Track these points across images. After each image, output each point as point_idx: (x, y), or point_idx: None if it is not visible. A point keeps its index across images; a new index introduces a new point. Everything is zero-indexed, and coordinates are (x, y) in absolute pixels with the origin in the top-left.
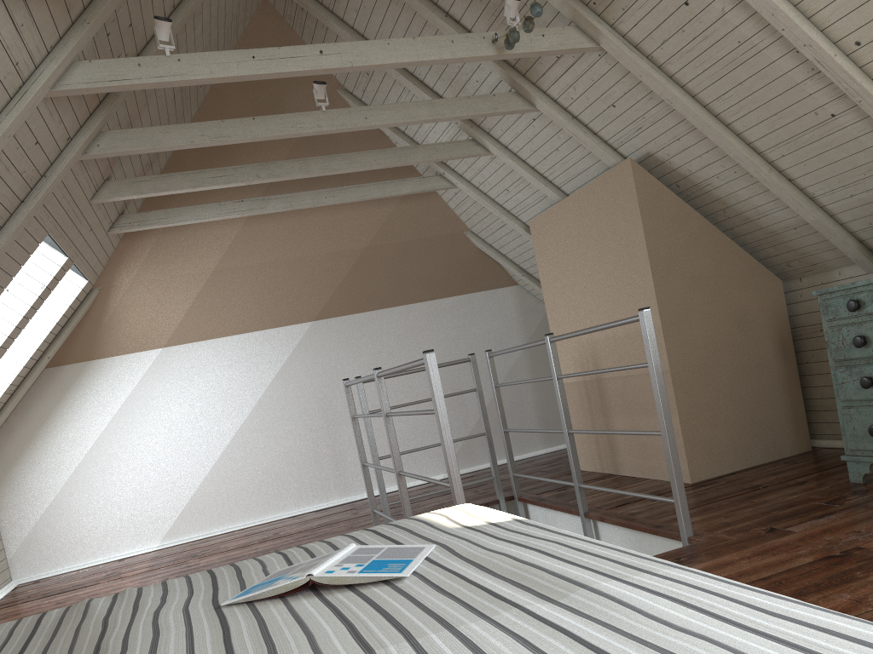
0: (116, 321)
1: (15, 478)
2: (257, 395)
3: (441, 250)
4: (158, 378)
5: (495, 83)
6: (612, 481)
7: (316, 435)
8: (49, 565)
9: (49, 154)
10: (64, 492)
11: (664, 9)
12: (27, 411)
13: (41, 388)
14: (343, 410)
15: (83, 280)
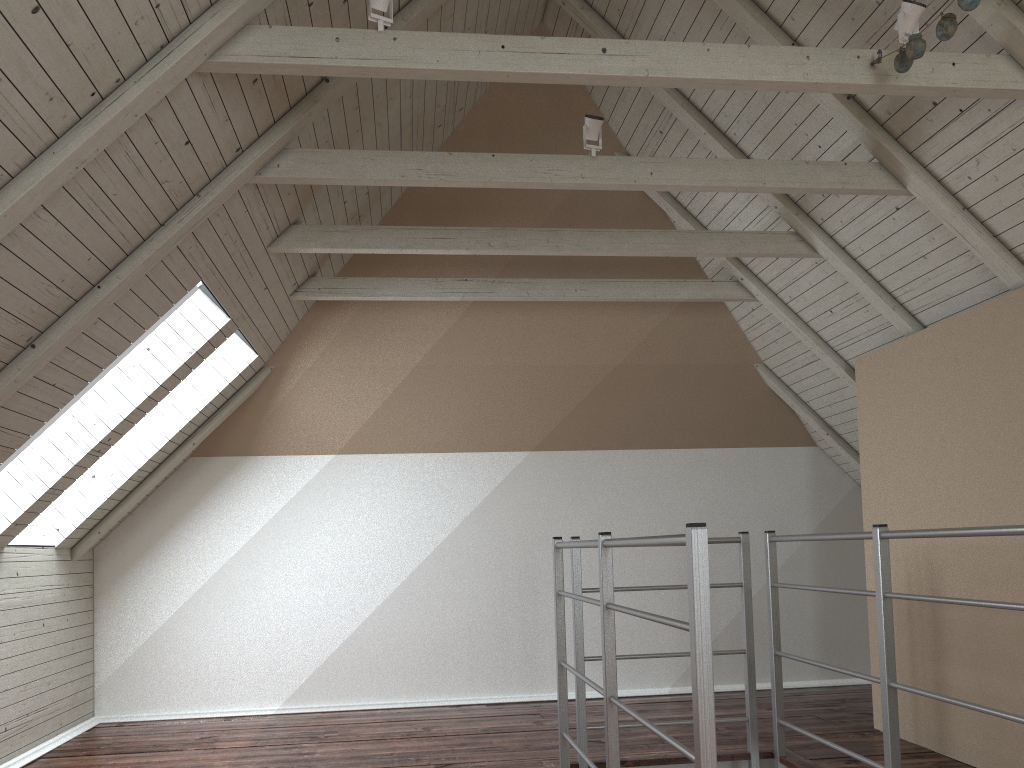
0: (285, 412)
1: (126, 586)
2: (441, 535)
3: (717, 384)
4: (322, 492)
5: (847, 151)
6: (936, 766)
7: (507, 602)
8: (142, 705)
9: (206, 165)
10: (179, 616)
11: None
12: (158, 506)
13: (180, 480)
14: (548, 575)
15: (253, 354)
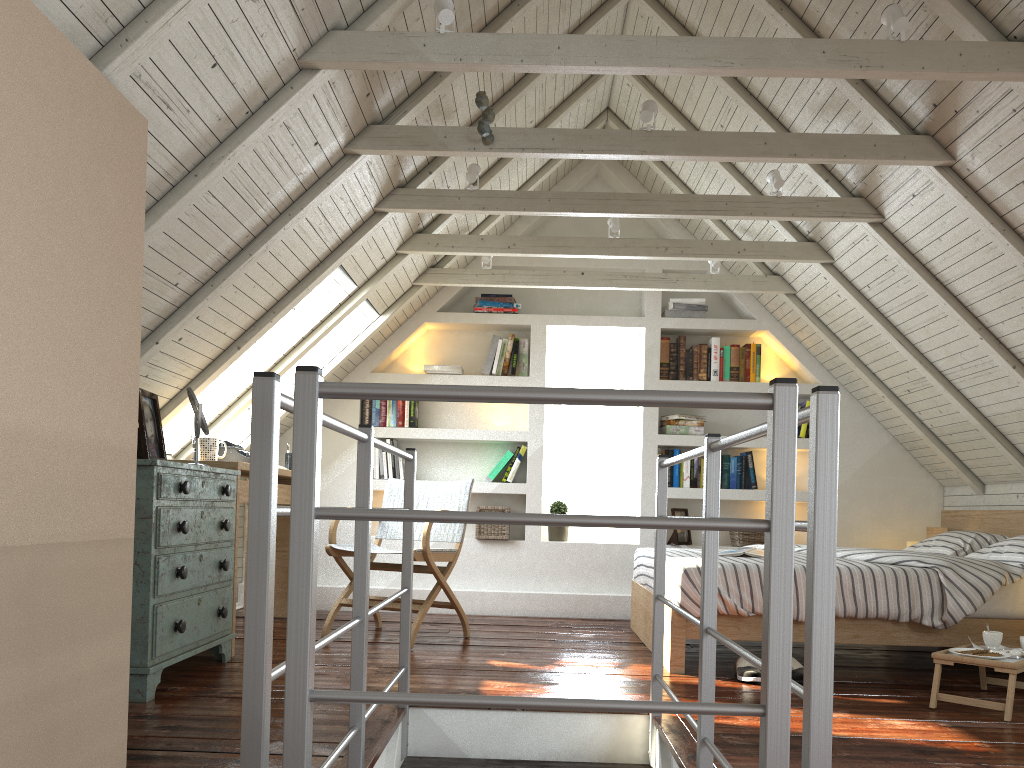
0: None
1: None
2: None
3: None
4: None
5: None
6: None
7: None
8: None
9: None
10: None
11: (318, 124)
12: None
13: None
14: None
15: None
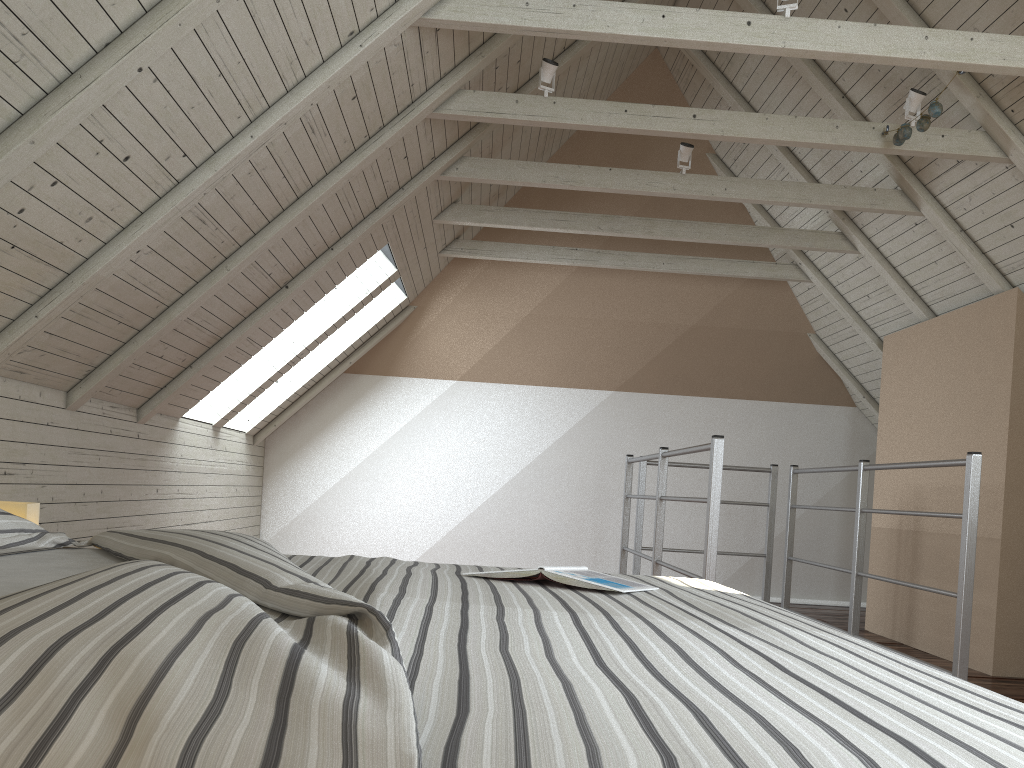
0: (420, 343)
1: (288, 470)
2: (535, 453)
3: (775, 348)
4: (443, 410)
5: (881, 177)
6: (899, 650)
7: (583, 511)
8: None
9: (412, 169)
10: (326, 497)
11: None
12: (316, 410)
13: (334, 391)
14: (619, 493)
15: (403, 295)
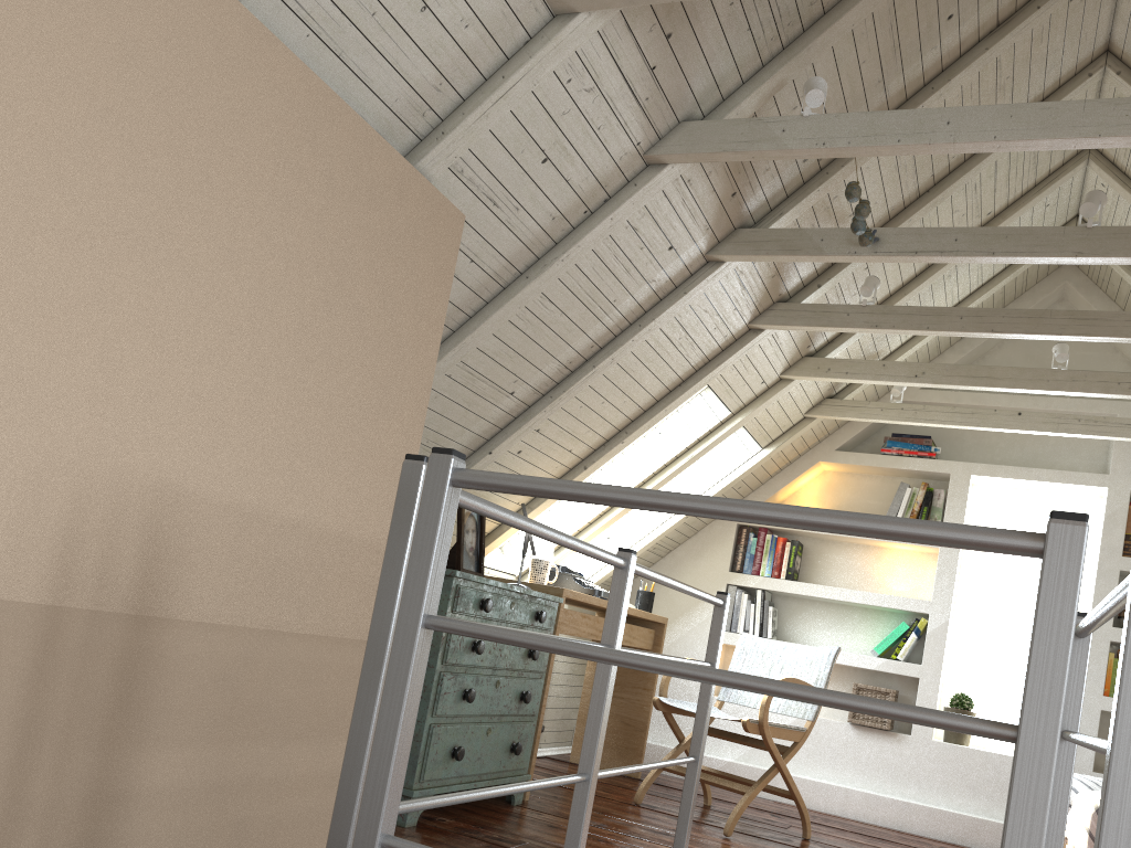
0: None
1: None
2: None
3: None
4: None
5: None
6: None
7: None
8: None
9: None
10: None
11: (671, 226)
12: None
13: None
14: None
15: None
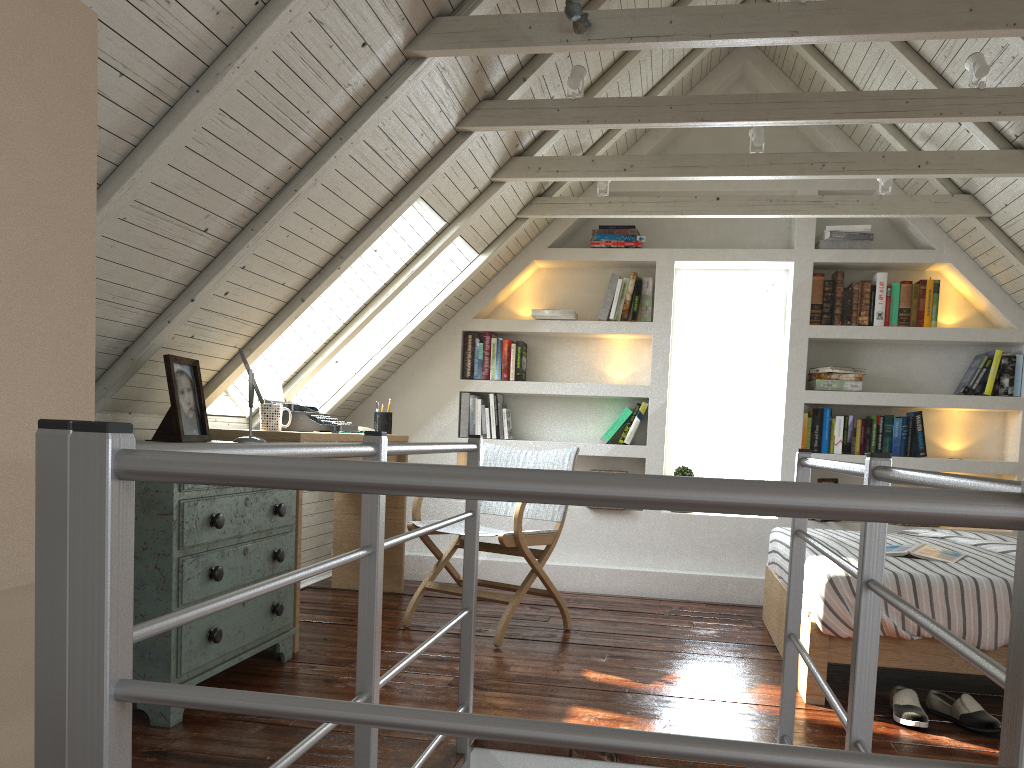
0: None
1: None
2: None
3: None
4: None
5: None
6: None
7: None
8: None
9: None
10: None
11: (362, 18)
12: None
13: None
14: None
15: None
